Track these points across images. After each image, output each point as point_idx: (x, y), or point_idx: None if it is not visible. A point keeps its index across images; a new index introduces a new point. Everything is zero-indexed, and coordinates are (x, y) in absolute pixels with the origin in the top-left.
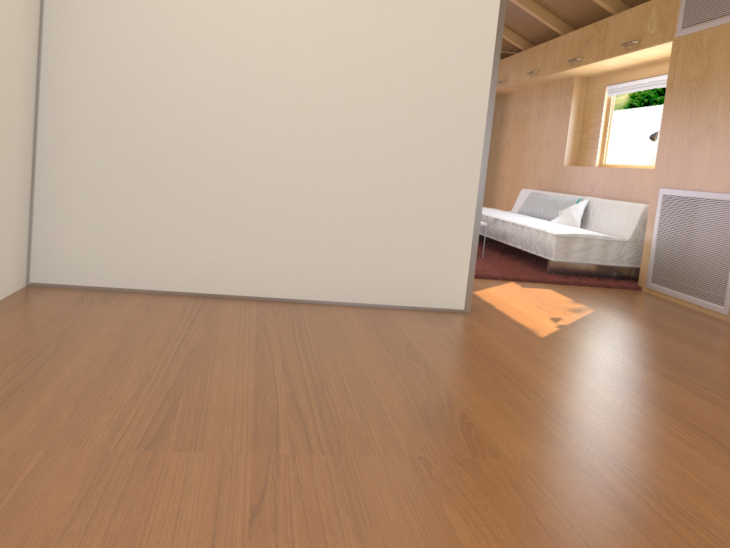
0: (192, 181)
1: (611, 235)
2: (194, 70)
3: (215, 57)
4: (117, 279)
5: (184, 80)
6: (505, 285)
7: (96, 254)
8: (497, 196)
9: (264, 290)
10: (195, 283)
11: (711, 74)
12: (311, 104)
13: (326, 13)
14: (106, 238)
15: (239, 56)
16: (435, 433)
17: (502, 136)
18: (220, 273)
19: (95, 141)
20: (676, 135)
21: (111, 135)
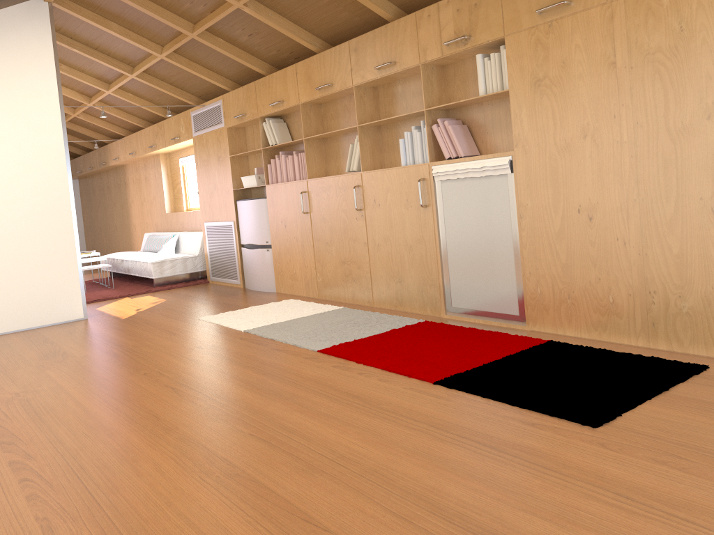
0: None
1: (188, 255)
2: None
3: None
4: None
5: None
6: (120, 300)
7: None
8: (134, 240)
9: None
10: None
11: (210, 158)
12: None
13: None
14: None
15: None
16: (49, 358)
17: (128, 196)
18: None
19: None
20: (204, 191)
21: None
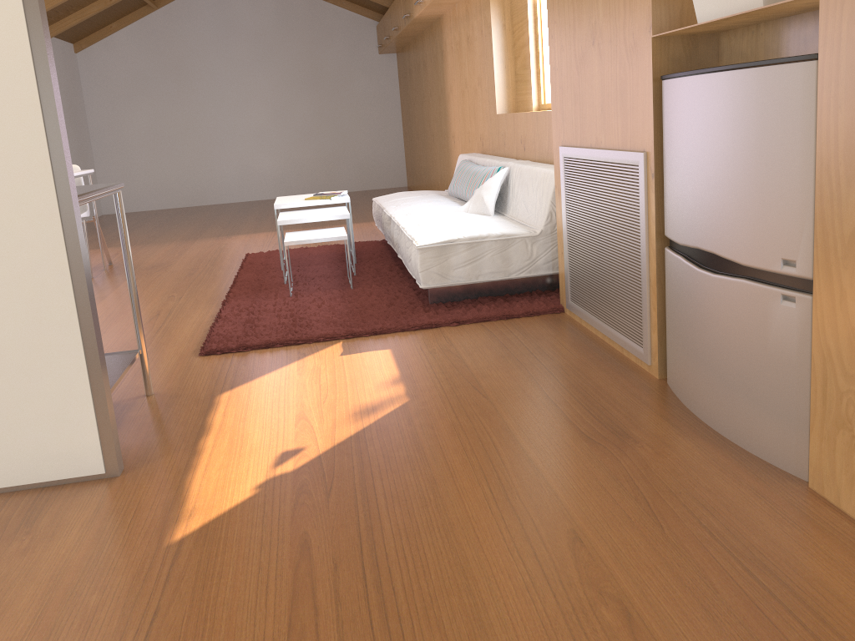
0: None
1: (515, 229)
2: None
3: None
4: None
5: None
6: (313, 357)
7: None
8: (453, 164)
9: None
10: None
11: None
12: None
13: None
14: None
15: None
16: None
17: (445, 79)
18: None
19: None
20: (564, 54)
21: None
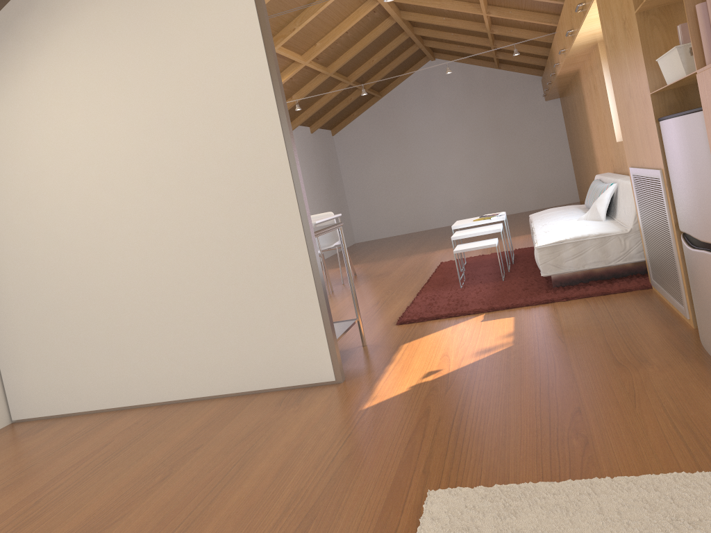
0: (86, 319)
1: (611, 229)
2: (63, 233)
3: (73, 217)
4: (62, 407)
5: (58, 243)
6: (463, 323)
7: (44, 390)
8: None
9: (162, 396)
10: (113, 400)
11: (616, 29)
12: (148, 231)
13: (136, 152)
14: (47, 377)
15: (88, 210)
16: None
17: (587, 116)
18: (127, 388)
19: (20, 306)
20: (621, 104)
21: (27, 299)
